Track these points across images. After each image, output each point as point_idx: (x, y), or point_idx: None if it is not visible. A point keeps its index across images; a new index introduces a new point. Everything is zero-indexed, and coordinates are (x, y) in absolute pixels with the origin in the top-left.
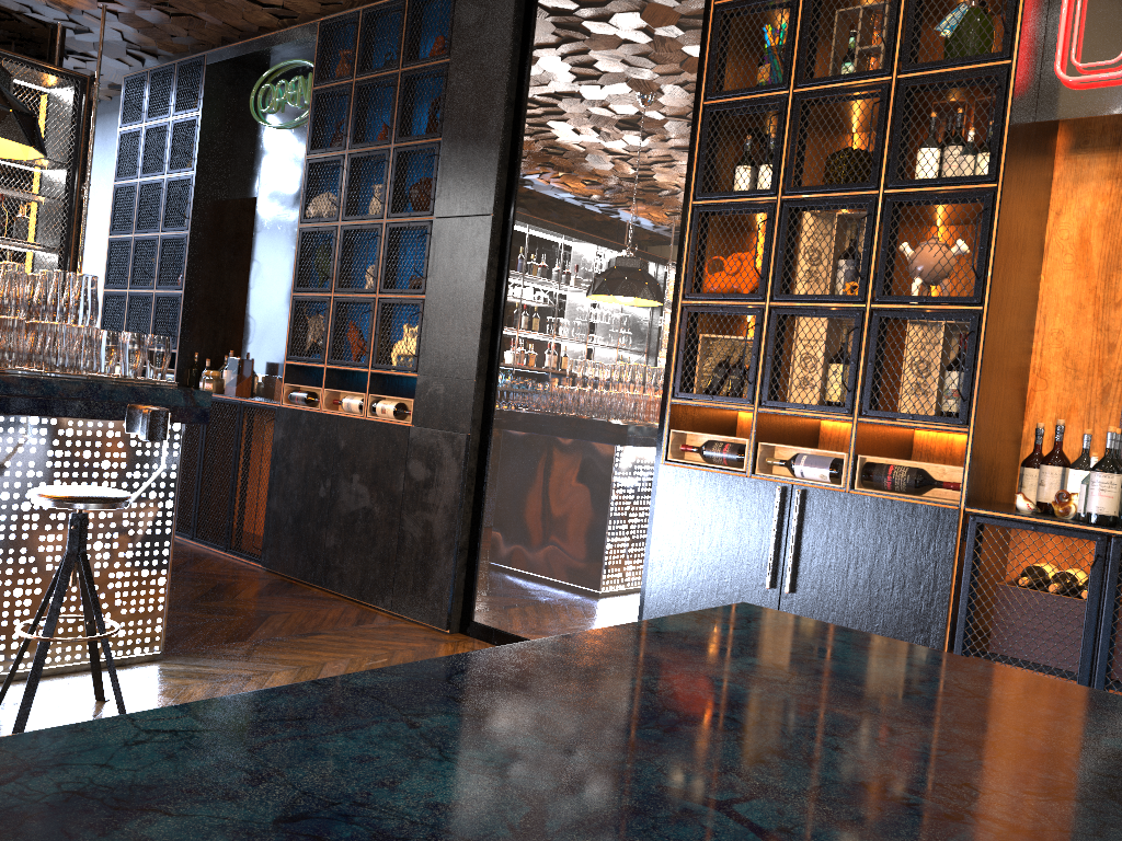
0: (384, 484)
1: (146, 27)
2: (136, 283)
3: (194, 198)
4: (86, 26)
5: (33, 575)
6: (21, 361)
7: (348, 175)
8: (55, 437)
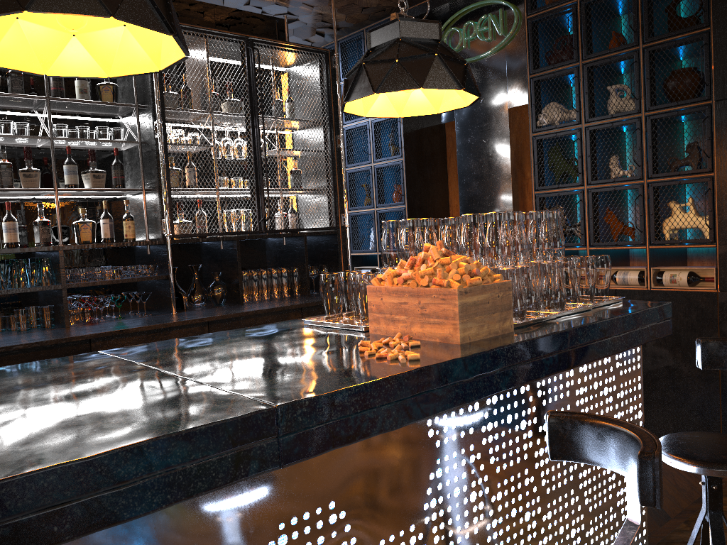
0: (690, 345)
1: (346, 5)
2: (351, 205)
3: (403, 131)
4: (297, 16)
5: (579, 513)
6: (540, 307)
7: (587, 82)
8: (578, 376)
